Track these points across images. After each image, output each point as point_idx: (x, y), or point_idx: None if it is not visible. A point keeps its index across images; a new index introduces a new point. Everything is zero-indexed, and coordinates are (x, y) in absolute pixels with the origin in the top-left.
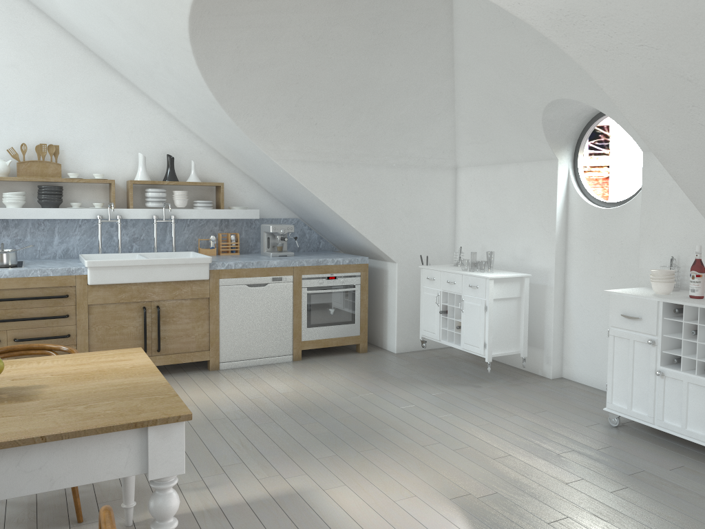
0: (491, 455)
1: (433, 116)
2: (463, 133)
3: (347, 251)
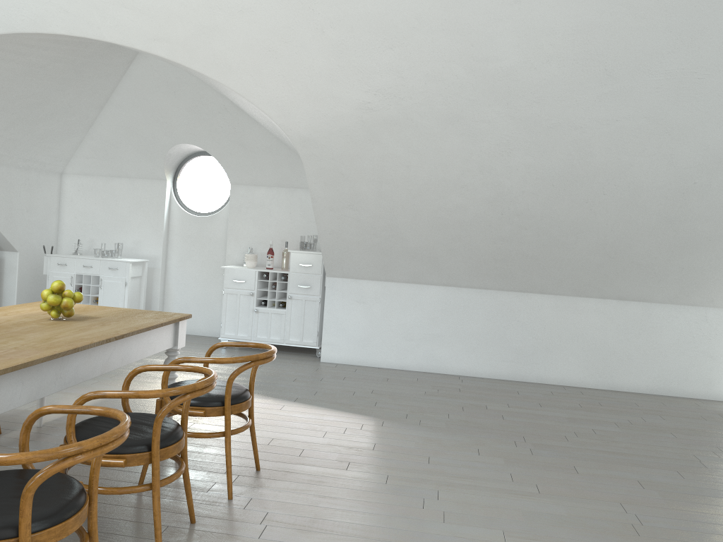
0: None
1: (71, 133)
2: (86, 149)
3: None
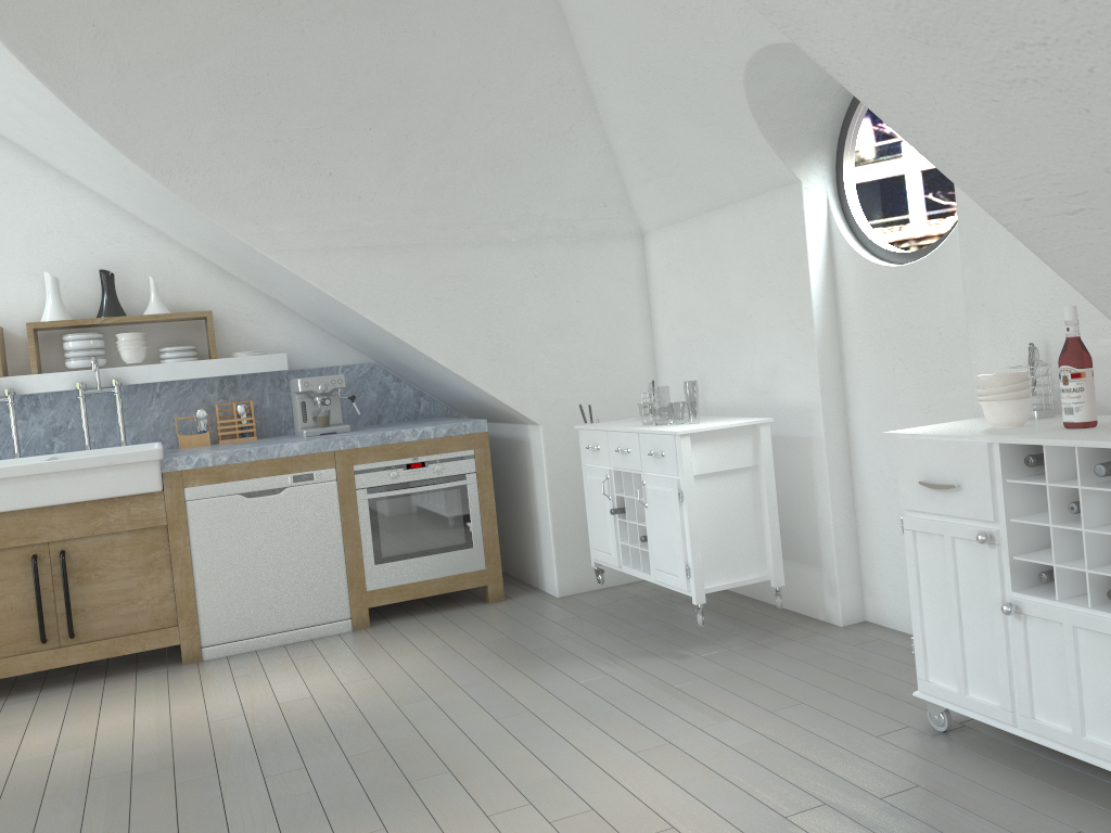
0: (628, 831)
1: (560, 133)
2: (630, 162)
3: (469, 413)
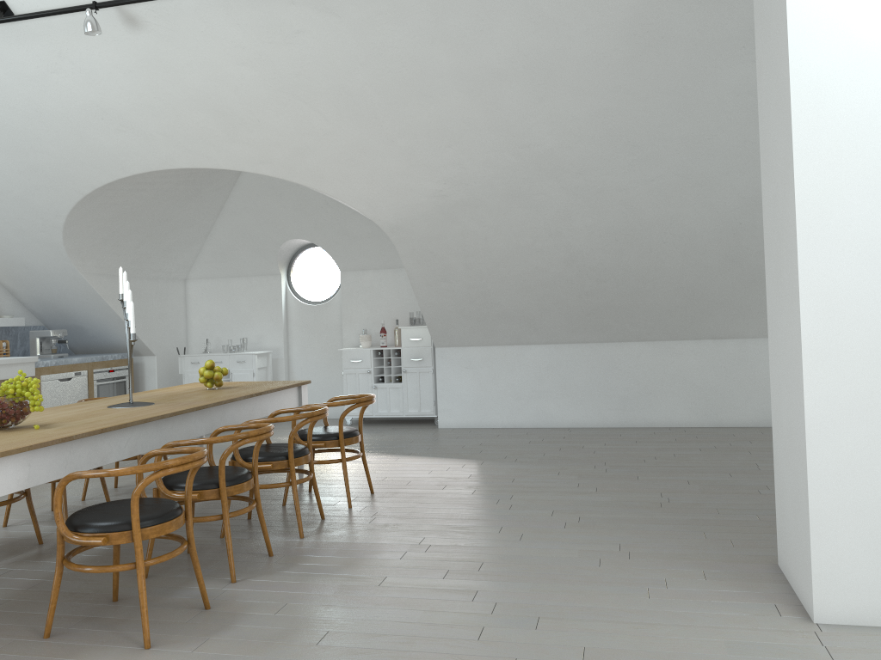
0: None
1: (192, 242)
2: (206, 255)
3: (87, 353)
